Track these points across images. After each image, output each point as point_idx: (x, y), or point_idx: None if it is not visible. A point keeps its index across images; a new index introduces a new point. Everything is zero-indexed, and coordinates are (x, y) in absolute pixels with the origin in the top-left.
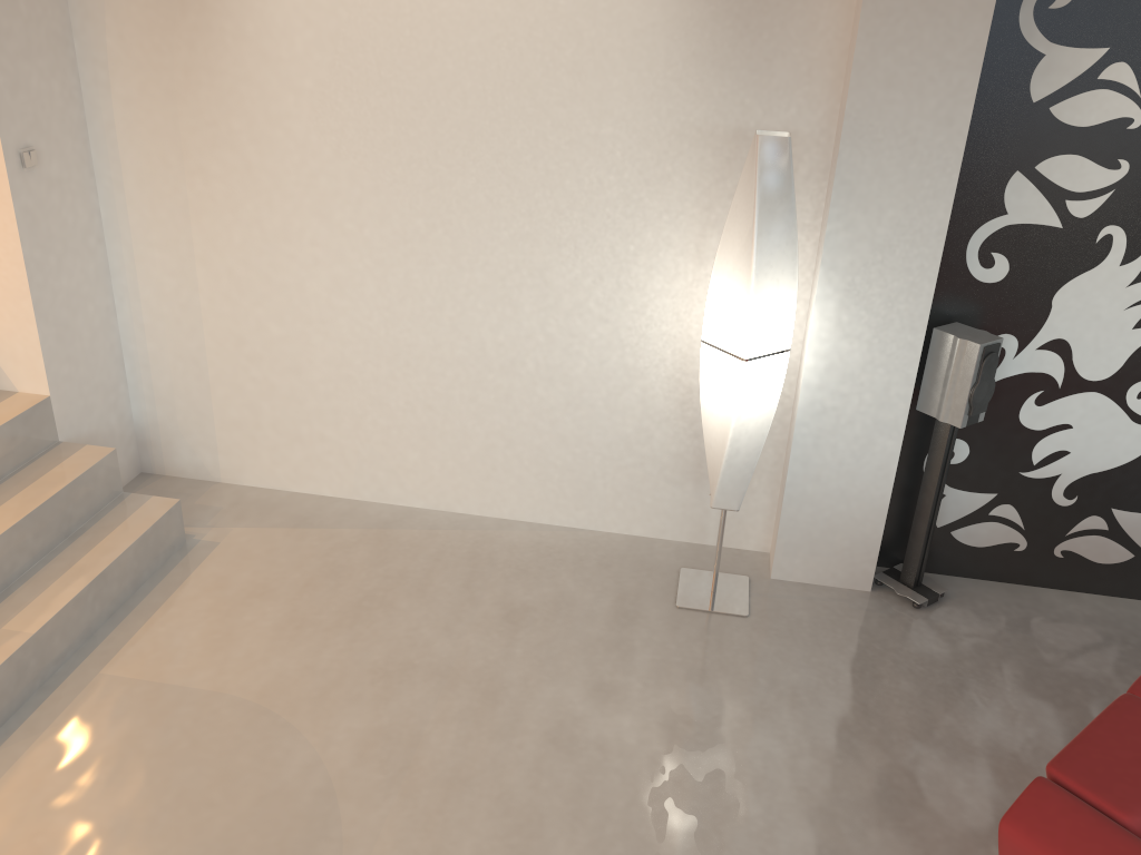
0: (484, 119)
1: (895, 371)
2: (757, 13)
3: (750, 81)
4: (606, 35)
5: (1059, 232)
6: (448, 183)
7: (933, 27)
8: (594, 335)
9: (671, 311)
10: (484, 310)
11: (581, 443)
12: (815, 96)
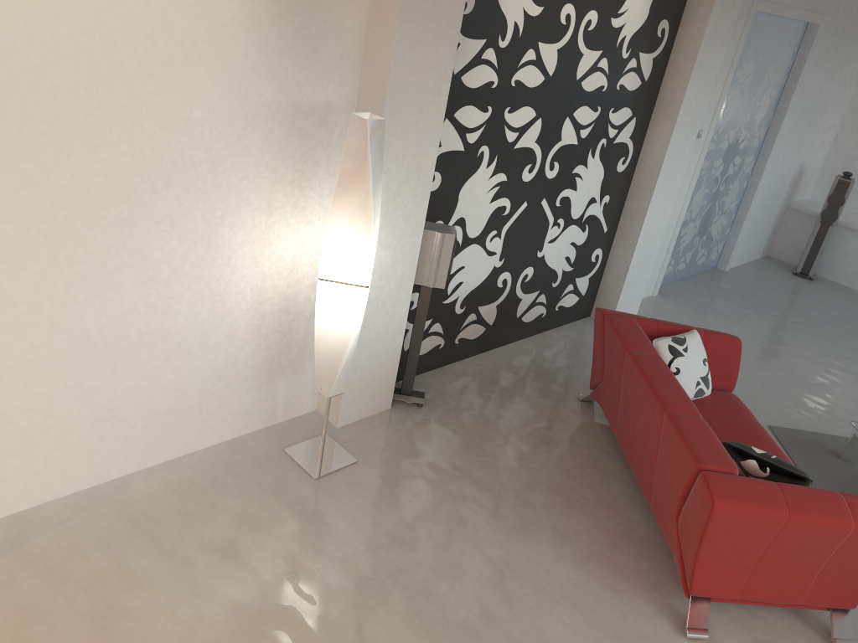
0: (77, 113)
1: (407, 263)
2: (308, 12)
3: (304, 66)
4: (195, 27)
5: (463, 153)
6: (40, 182)
7: (434, 31)
8: (190, 293)
9: (250, 256)
10: (85, 299)
11: (181, 386)
12: (344, 76)
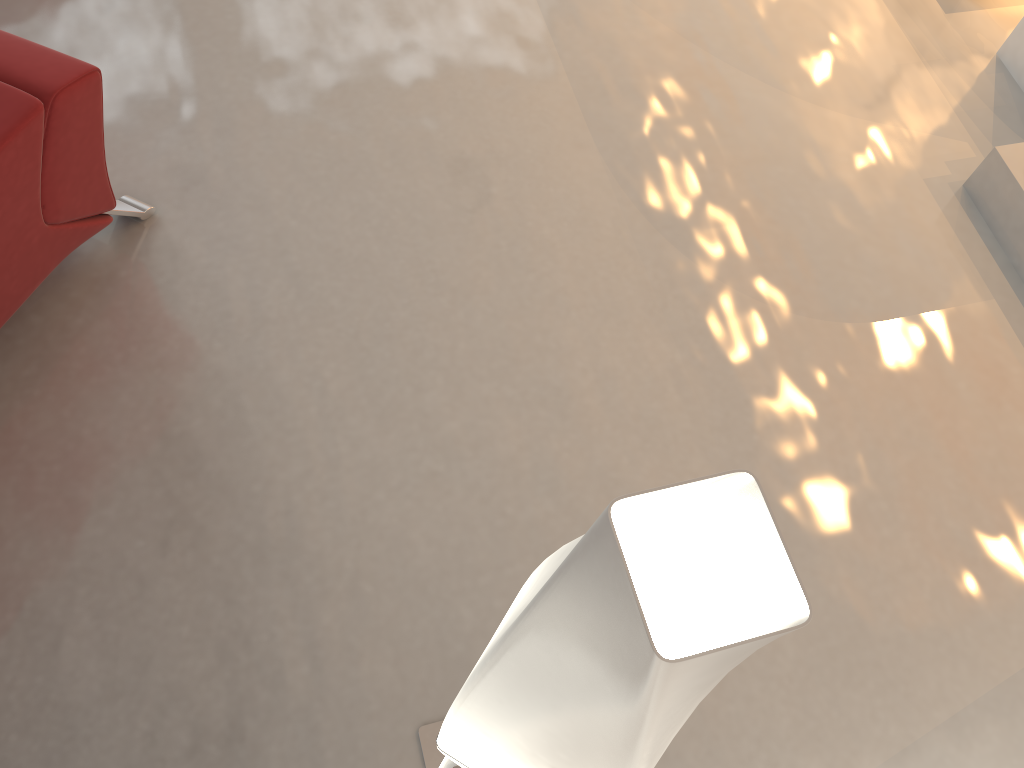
0: None
1: None
2: None
3: None
4: None
5: None
6: None
7: None
8: None
9: None
10: None
11: None
12: None
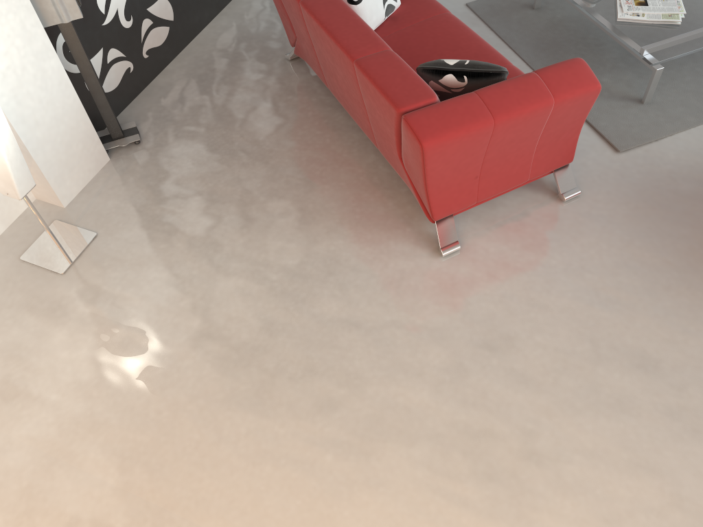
0: None
1: (18, 9)
2: None
3: None
4: None
5: None
6: None
7: None
8: None
9: None
10: None
11: None
12: None
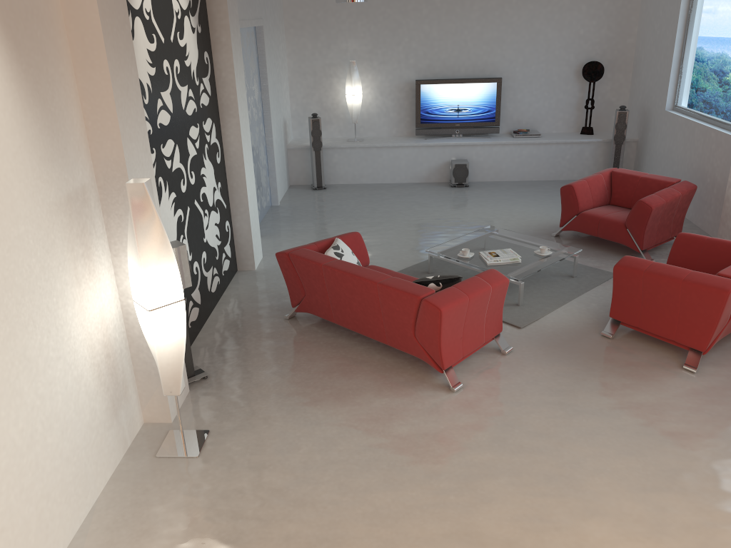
0: None
1: None
2: (54, 122)
3: (63, 164)
4: (2, 162)
5: None
6: None
7: (132, 107)
8: (58, 373)
9: (79, 324)
10: (6, 414)
11: (75, 451)
12: (84, 161)
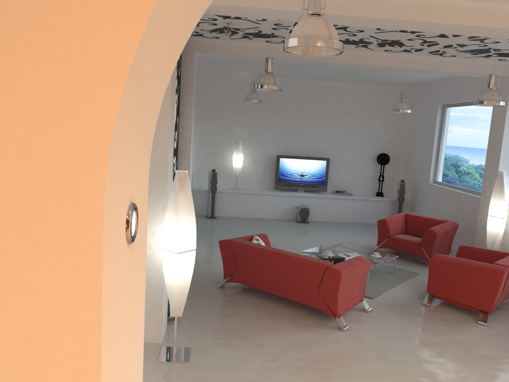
0: None
1: None
2: None
3: None
4: None
5: None
6: None
7: (172, 131)
8: None
9: None
10: None
11: None
12: None
